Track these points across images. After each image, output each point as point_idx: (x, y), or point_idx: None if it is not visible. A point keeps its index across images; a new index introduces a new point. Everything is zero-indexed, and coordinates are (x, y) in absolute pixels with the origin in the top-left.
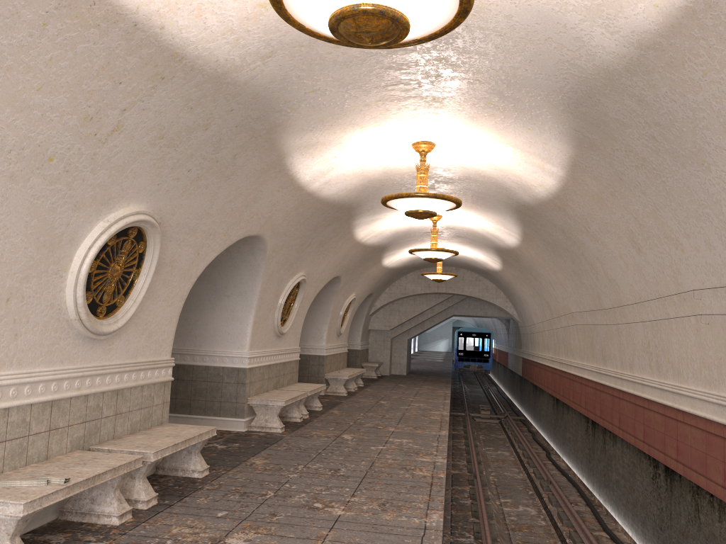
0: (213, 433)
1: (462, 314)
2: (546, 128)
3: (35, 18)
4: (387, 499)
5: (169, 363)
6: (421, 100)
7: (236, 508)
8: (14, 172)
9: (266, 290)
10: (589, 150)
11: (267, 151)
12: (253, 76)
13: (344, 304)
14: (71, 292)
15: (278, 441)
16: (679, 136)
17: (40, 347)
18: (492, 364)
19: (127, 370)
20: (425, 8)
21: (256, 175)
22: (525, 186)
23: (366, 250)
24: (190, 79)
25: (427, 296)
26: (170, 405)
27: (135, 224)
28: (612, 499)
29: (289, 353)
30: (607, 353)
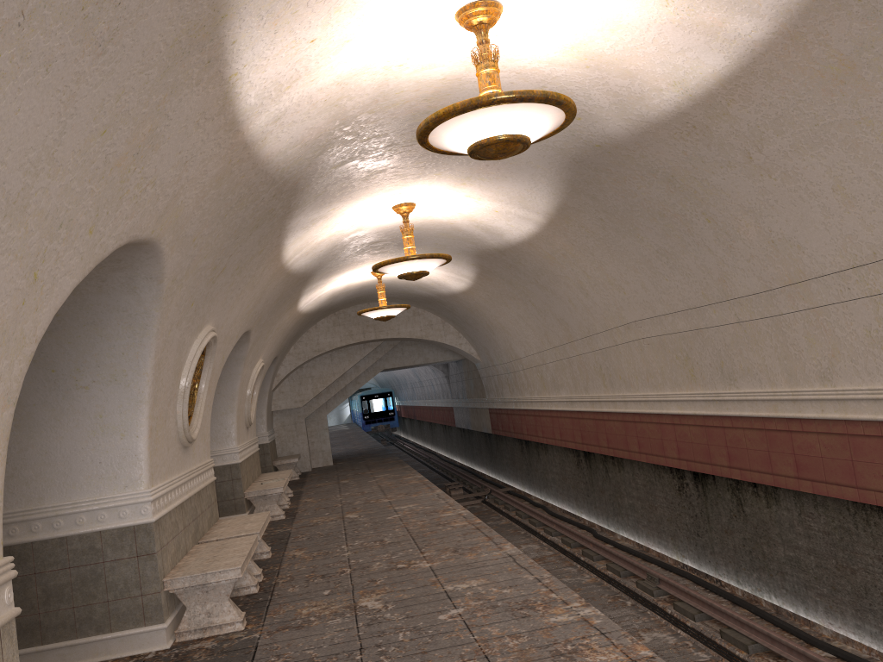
0: None
1: (396, 366)
2: None
3: None
4: None
5: (3, 573)
6: None
7: None
8: None
9: (162, 362)
10: None
11: None
12: None
13: (251, 378)
14: None
15: (257, 655)
16: None
17: None
18: (416, 427)
19: None
20: None
21: (162, 60)
22: (630, 97)
23: (288, 282)
24: None
25: (349, 349)
26: None
27: None
28: (783, 587)
29: (203, 472)
30: (740, 367)
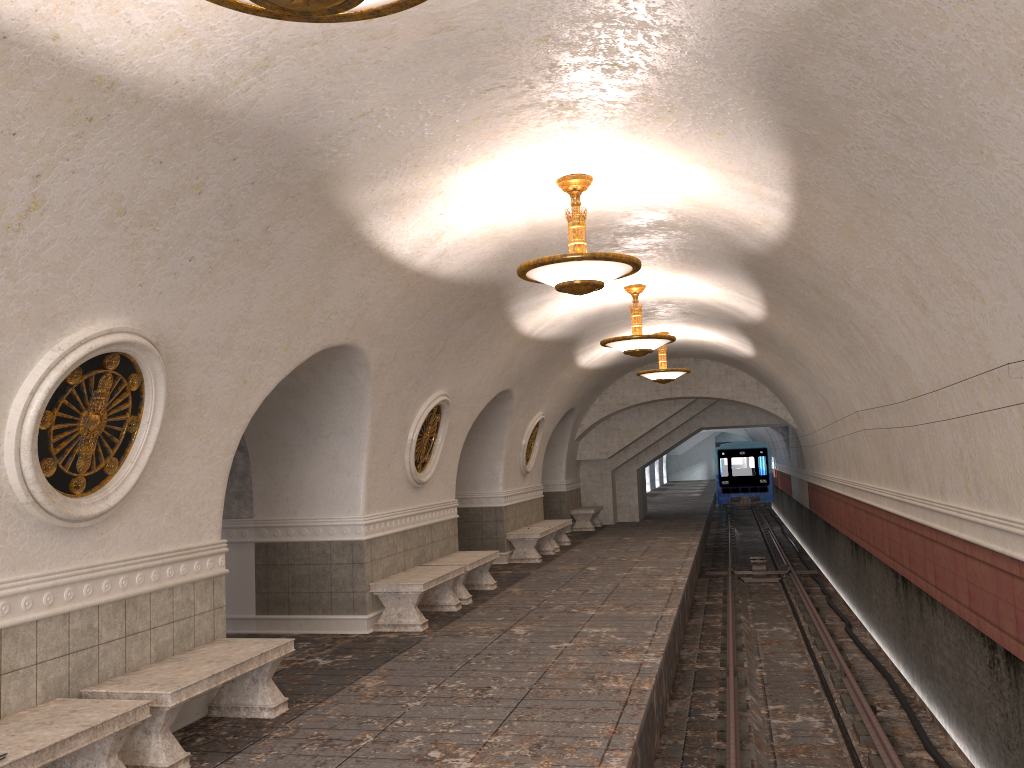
0: (287, 649)
1: (713, 425)
2: (743, 129)
3: None
4: (547, 736)
5: (219, 548)
6: (543, 110)
7: None
8: None
9: (381, 422)
10: (814, 155)
11: (321, 216)
12: (250, 100)
13: (527, 429)
14: (13, 462)
15: (413, 646)
16: (935, 109)
17: None
18: (774, 493)
19: (139, 568)
20: None
21: (314, 254)
22: (744, 226)
23: (545, 347)
24: (140, 117)
25: (658, 404)
26: (261, 603)
27: (109, 349)
28: (939, 696)
29: (438, 509)
30: (910, 471)
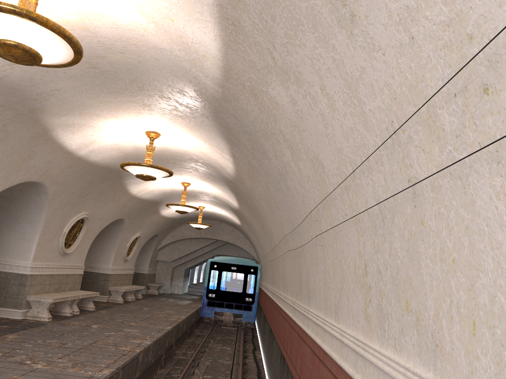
0: None
1: (224, 254)
2: (211, 130)
3: None
4: (82, 361)
5: None
6: (137, 104)
7: None
8: None
9: (50, 221)
10: (234, 146)
11: (33, 125)
12: (5, 75)
13: (130, 239)
14: None
15: (40, 326)
16: (256, 140)
17: None
18: None
19: None
20: (46, 47)
21: (27, 140)
22: (222, 167)
23: (143, 202)
24: None
25: (199, 240)
26: None
27: None
28: (271, 375)
29: (73, 268)
30: (275, 279)
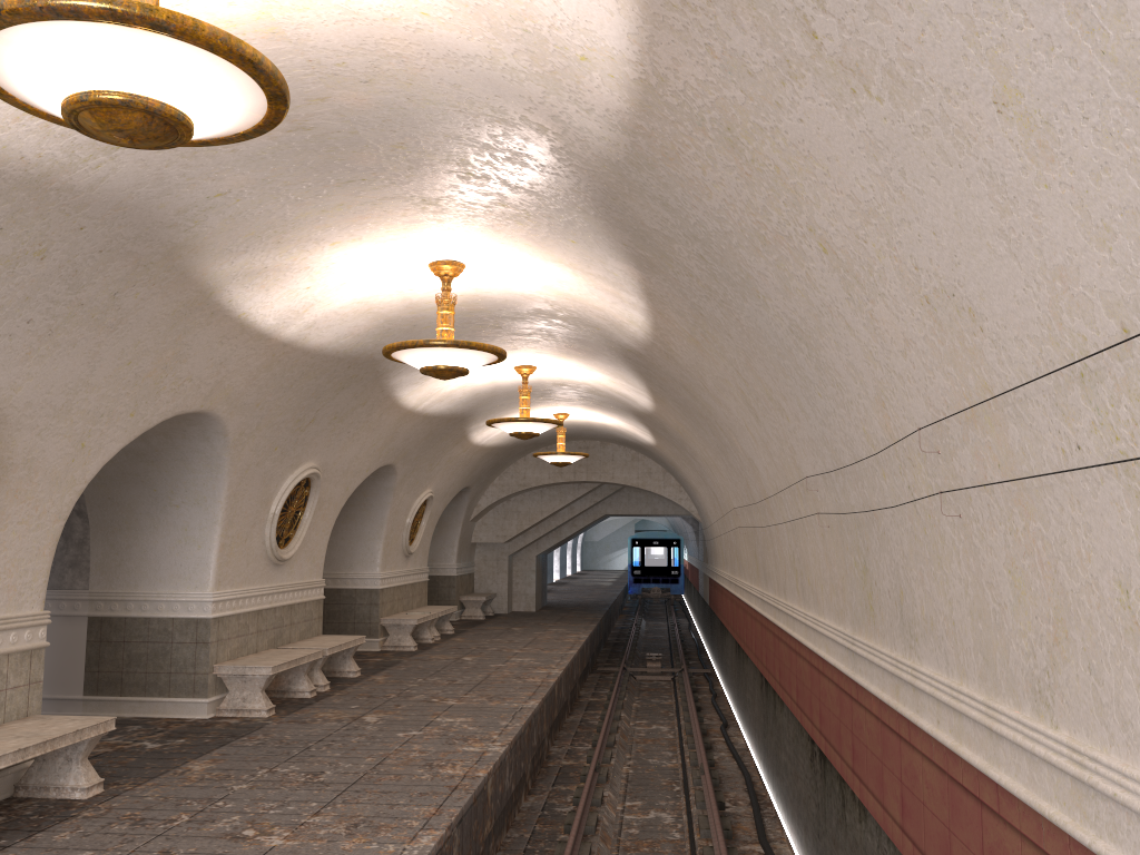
0: (107, 728)
1: (619, 512)
2: (593, 241)
3: None
4: (367, 817)
5: (40, 619)
6: (407, 203)
7: (111, 846)
8: None
9: (240, 493)
10: (653, 272)
11: (176, 284)
12: (101, 176)
13: (412, 507)
14: None
15: (254, 732)
16: (723, 255)
17: None
18: (688, 587)
19: None
20: (200, 95)
21: (168, 321)
22: (615, 323)
23: (432, 422)
24: None
25: (561, 487)
26: (90, 682)
27: None
28: (783, 792)
29: (301, 589)
30: (768, 570)
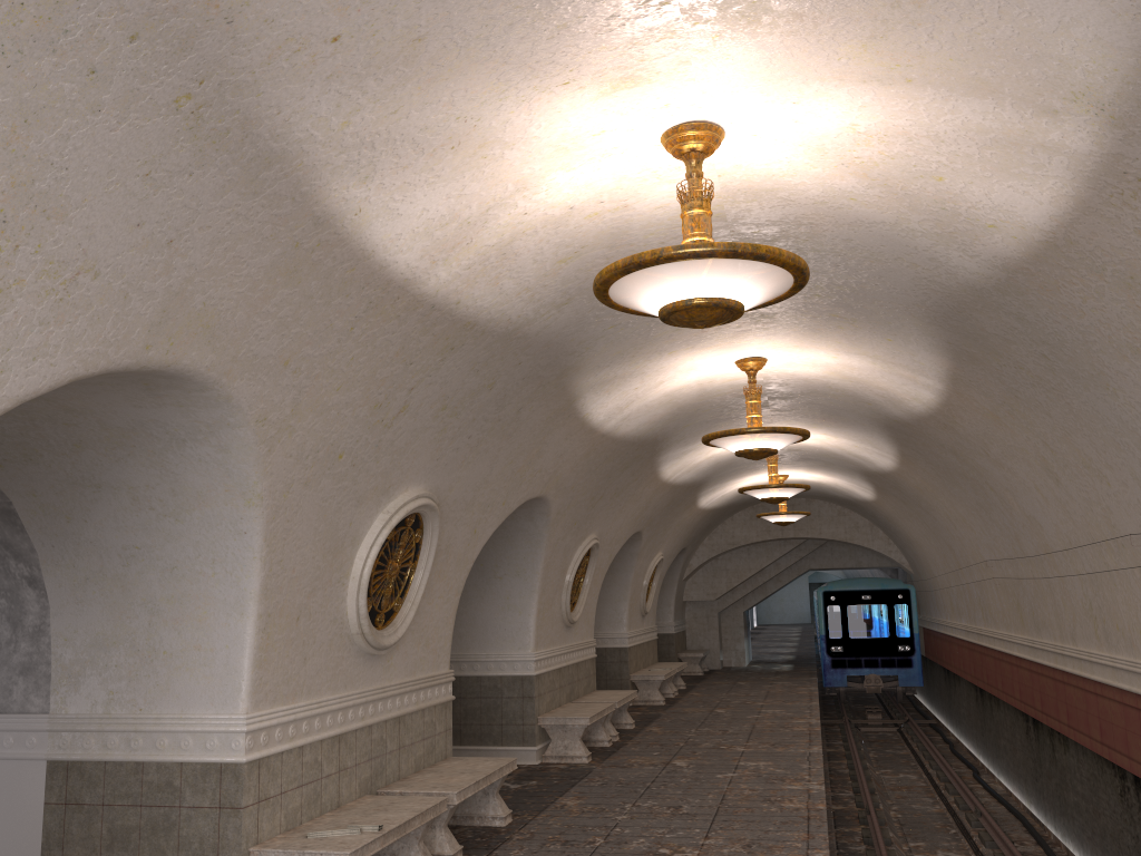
0: (513, 766)
1: (823, 566)
2: (912, 339)
3: (345, 325)
4: (752, 839)
5: (449, 676)
6: (746, 318)
7: None
8: (309, 477)
9: (550, 565)
10: (970, 363)
11: (556, 397)
12: (546, 325)
13: (647, 570)
14: (354, 601)
15: (588, 774)
16: (1073, 356)
17: (326, 670)
18: None
19: (407, 691)
20: (758, 292)
21: (541, 426)
22: (893, 399)
23: (676, 491)
24: (479, 343)
25: (767, 544)
26: None
27: (414, 510)
28: (1073, 831)
29: (582, 648)
30: (1041, 619)
